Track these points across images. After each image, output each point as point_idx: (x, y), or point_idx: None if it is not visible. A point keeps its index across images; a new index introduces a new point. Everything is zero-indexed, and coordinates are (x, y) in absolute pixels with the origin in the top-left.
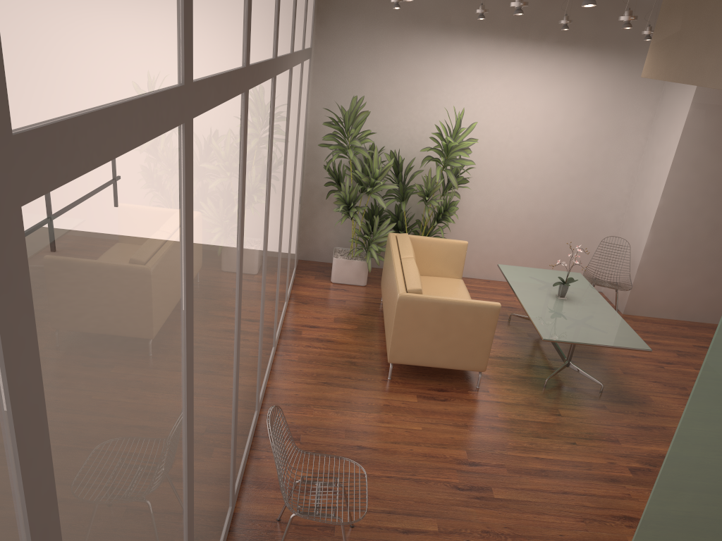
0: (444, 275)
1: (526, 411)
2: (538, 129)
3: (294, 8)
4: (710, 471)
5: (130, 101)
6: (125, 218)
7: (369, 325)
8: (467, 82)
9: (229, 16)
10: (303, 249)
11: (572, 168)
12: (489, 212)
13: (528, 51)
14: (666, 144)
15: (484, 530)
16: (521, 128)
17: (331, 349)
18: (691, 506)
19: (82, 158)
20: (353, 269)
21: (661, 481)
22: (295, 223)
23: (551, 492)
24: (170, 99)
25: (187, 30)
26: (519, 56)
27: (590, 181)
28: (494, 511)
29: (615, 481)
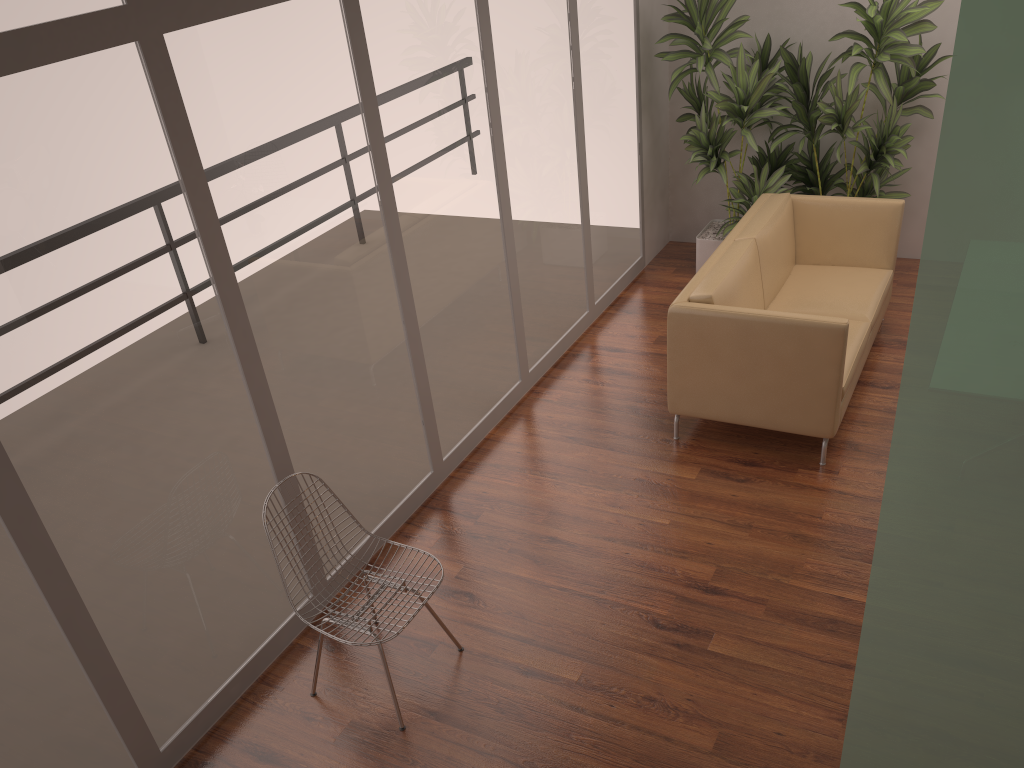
0: (858, 264)
1: None
2: None
3: None
4: (959, 684)
5: None
6: None
7: None
8: None
9: None
10: (675, 224)
11: None
12: None
13: None
14: None
15: (648, 697)
16: None
17: (619, 386)
18: (936, 740)
19: None
20: None
21: (860, 681)
22: (618, 188)
23: (819, 660)
24: None
25: None
26: None
27: None
28: (690, 670)
29: None
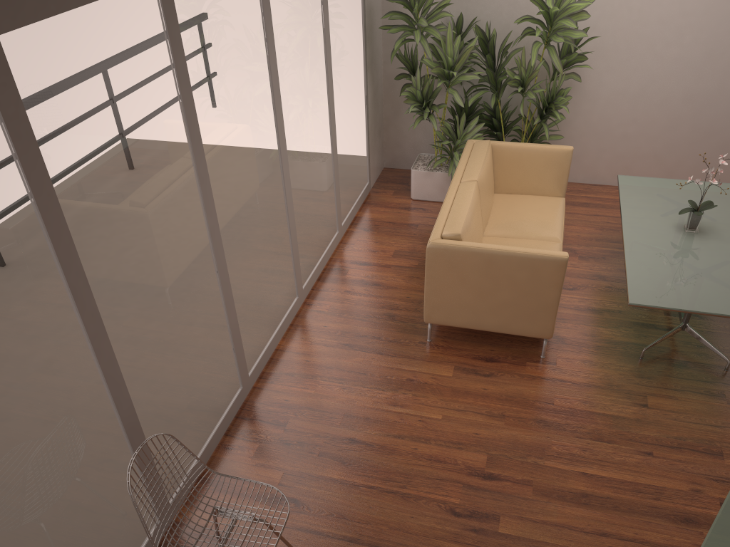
0: (540, 193)
1: (597, 397)
2: None
3: None
4: None
5: None
6: None
7: None
8: None
9: None
10: (388, 154)
11: None
12: (626, 96)
13: None
14: None
15: None
16: None
17: (374, 295)
18: None
19: None
20: (435, 183)
21: None
22: (354, 133)
23: (584, 532)
24: None
25: None
26: None
27: None
28: None
29: (691, 522)
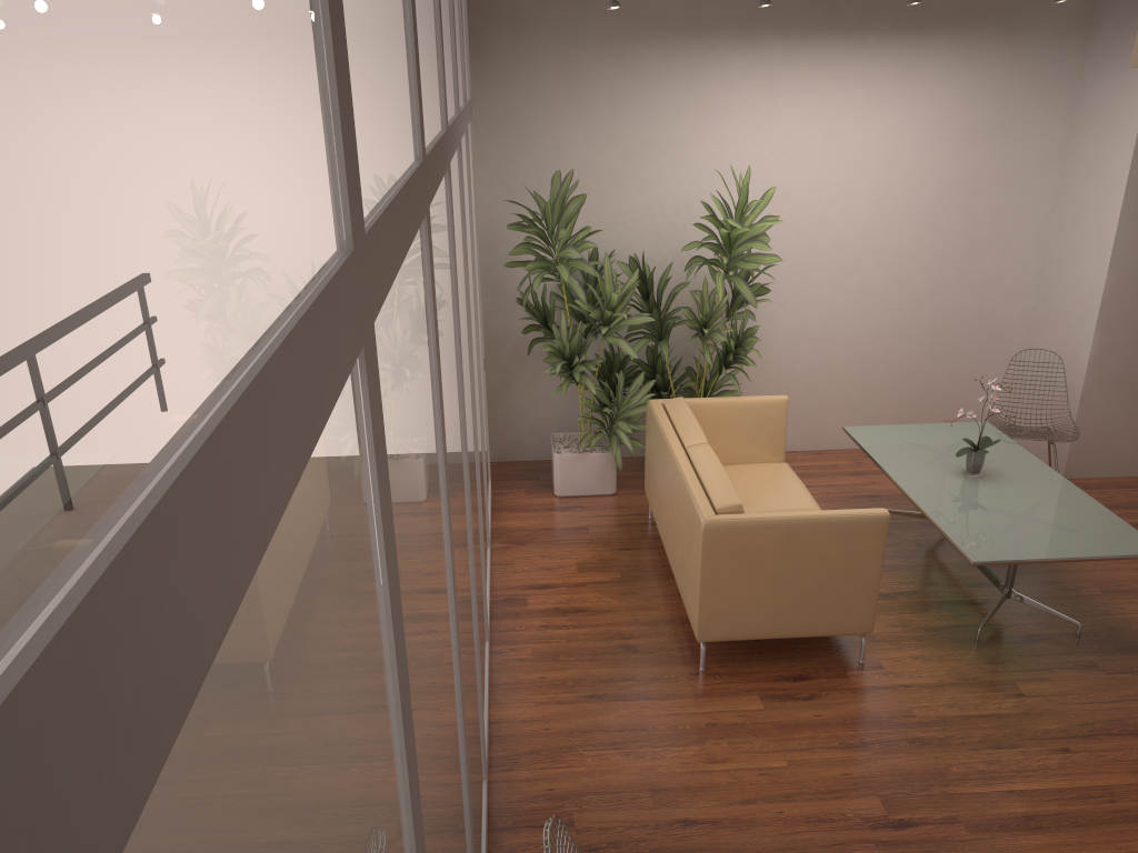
0: (754, 460)
1: (961, 697)
2: (874, 184)
3: (452, 31)
4: None
5: (258, 373)
6: (283, 739)
7: (640, 569)
8: (743, 119)
9: (393, 57)
10: (496, 443)
11: (939, 242)
12: (807, 336)
13: (842, 51)
14: (1104, 178)
15: None
16: (845, 185)
17: (586, 625)
18: None
19: (136, 734)
20: (591, 468)
21: None
22: (484, 407)
23: None
24: (336, 304)
25: (343, 105)
26: (828, 62)
27: (973, 259)
28: None
29: None
